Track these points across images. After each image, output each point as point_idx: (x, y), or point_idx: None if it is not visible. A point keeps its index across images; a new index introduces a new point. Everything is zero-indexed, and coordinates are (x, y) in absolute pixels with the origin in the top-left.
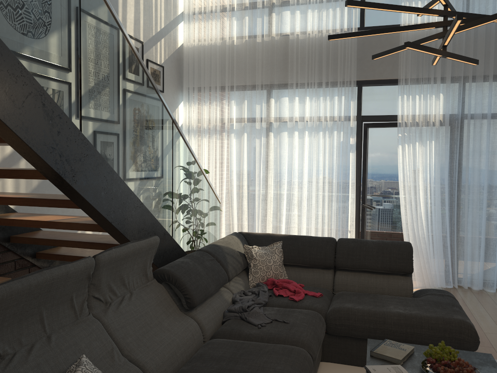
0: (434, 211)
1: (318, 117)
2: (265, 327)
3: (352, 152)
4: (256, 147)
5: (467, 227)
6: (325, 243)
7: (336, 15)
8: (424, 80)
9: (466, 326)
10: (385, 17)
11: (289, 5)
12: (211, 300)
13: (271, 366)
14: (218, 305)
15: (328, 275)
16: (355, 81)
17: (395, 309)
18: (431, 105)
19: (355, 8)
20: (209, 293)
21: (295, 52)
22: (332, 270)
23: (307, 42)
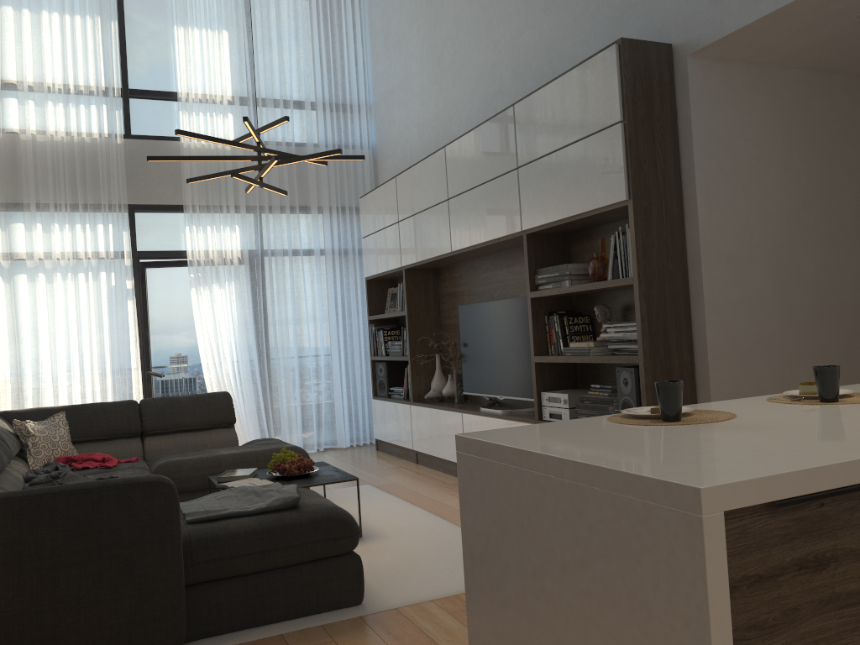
0: (243, 366)
1: (75, 252)
2: None
3: (130, 300)
4: None
5: (281, 381)
6: (125, 406)
7: (91, 115)
8: (216, 208)
9: (299, 450)
10: (157, 125)
11: (17, 90)
12: (4, 476)
13: None
14: (15, 481)
15: (136, 444)
16: (127, 205)
17: (228, 452)
18: (227, 238)
19: (118, 110)
20: (5, 463)
21: (32, 158)
22: (139, 438)
23: (50, 147)
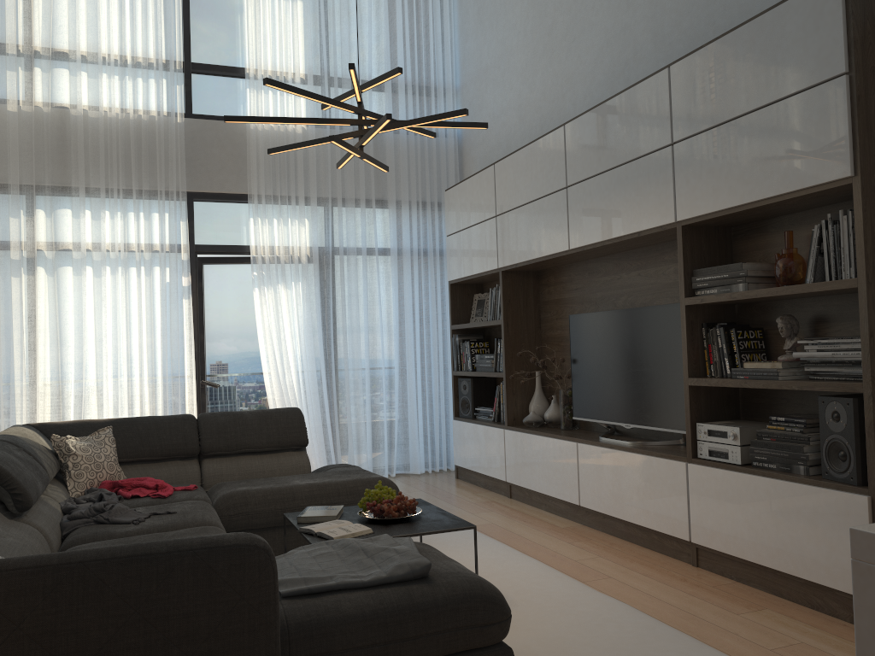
0: (309, 378)
1: (127, 243)
2: (146, 522)
3: (186, 299)
4: (13, 292)
5: (350, 395)
6: (181, 422)
7: (149, 90)
8: (284, 199)
9: (387, 482)
10: (221, 105)
11: (69, 60)
12: (38, 507)
13: None
14: (50, 513)
15: (192, 467)
16: (186, 191)
17: (303, 481)
18: (295, 232)
19: (180, 85)
20: (40, 492)
21: (82, 136)
22: (196, 460)
23: (103, 124)
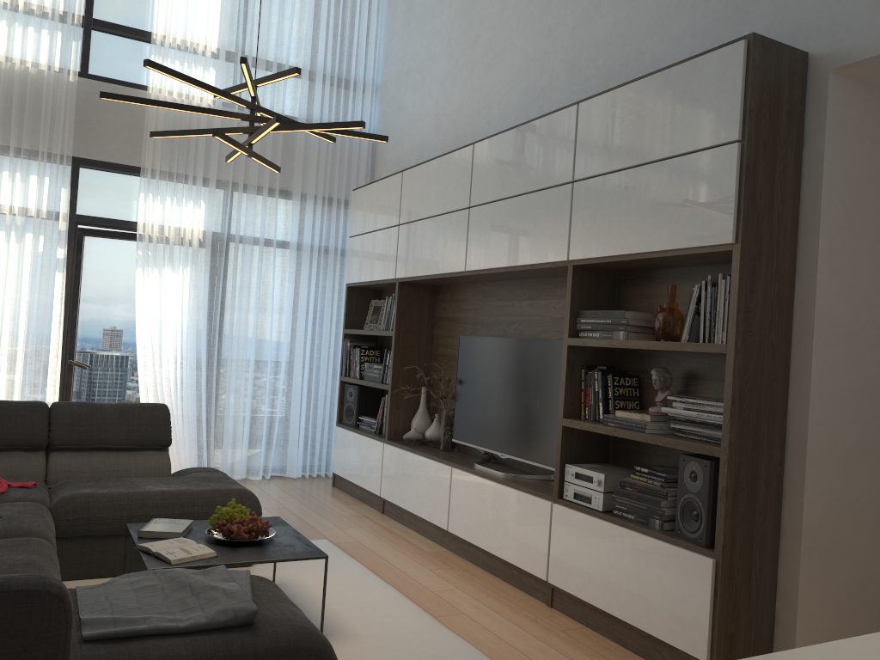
0: (187, 369)
1: None
2: None
3: (60, 272)
4: None
5: (230, 391)
6: (31, 410)
7: (40, 41)
8: (181, 177)
9: (248, 495)
10: (122, 68)
11: None
12: None
13: (6, 558)
14: None
15: (37, 460)
16: (71, 157)
17: (157, 487)
18: (188, 214)
19: (76, 41)
20: None
21: None
22: (43, 452)
23: None
